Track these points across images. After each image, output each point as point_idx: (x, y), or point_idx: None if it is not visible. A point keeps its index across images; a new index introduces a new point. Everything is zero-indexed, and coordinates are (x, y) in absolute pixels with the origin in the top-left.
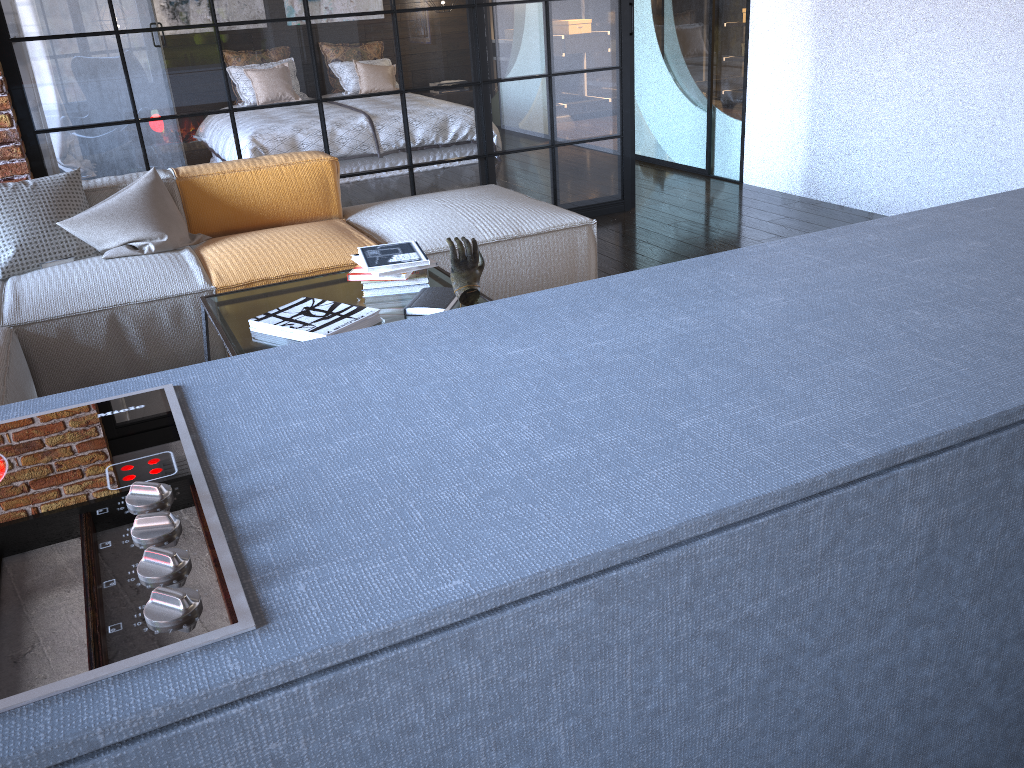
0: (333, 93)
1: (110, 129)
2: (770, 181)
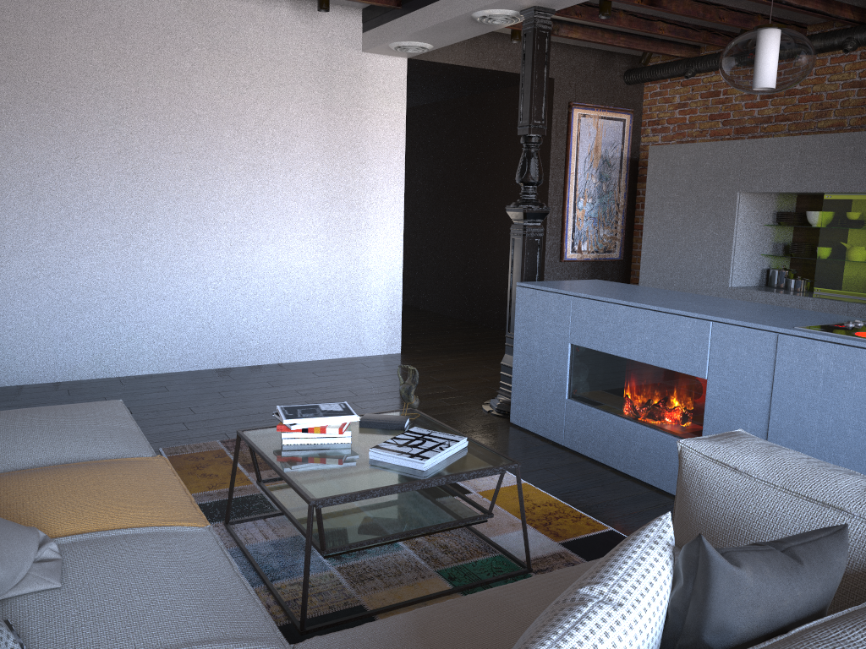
0: None
1: None
2: None
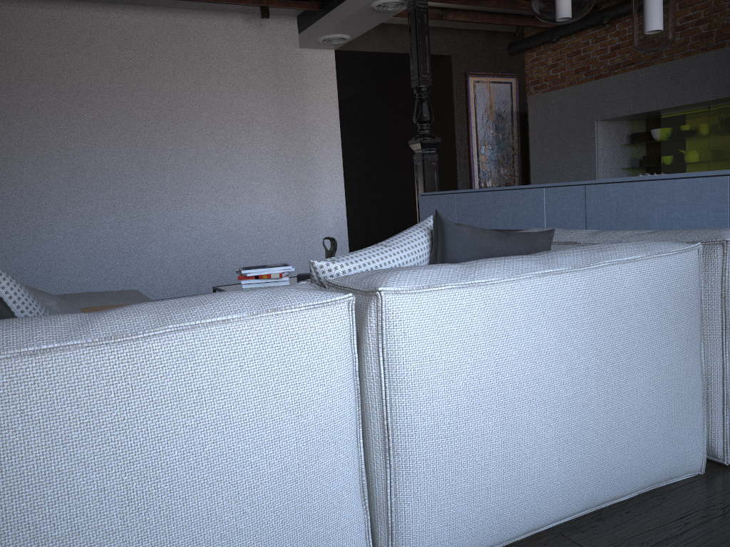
0: None
1: None
2: None
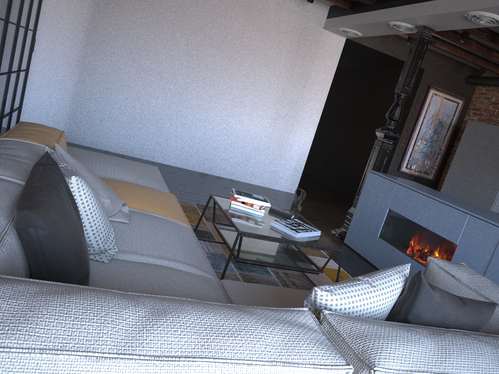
0: None
1: None
2: None
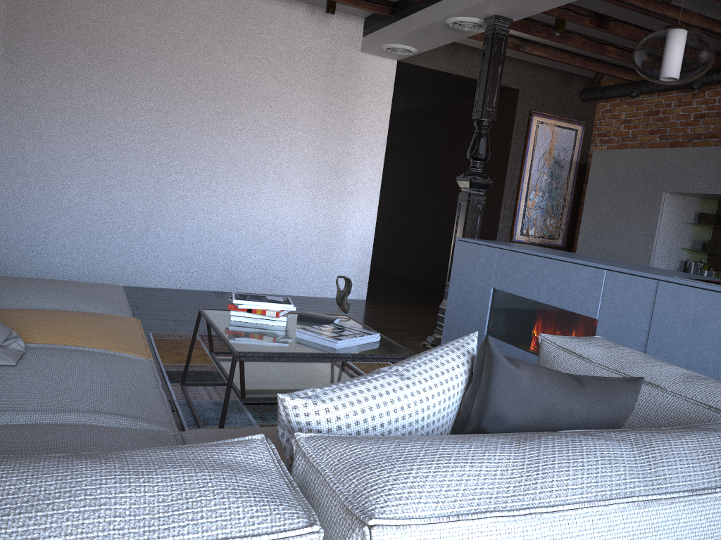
0: None
1: None
2: None
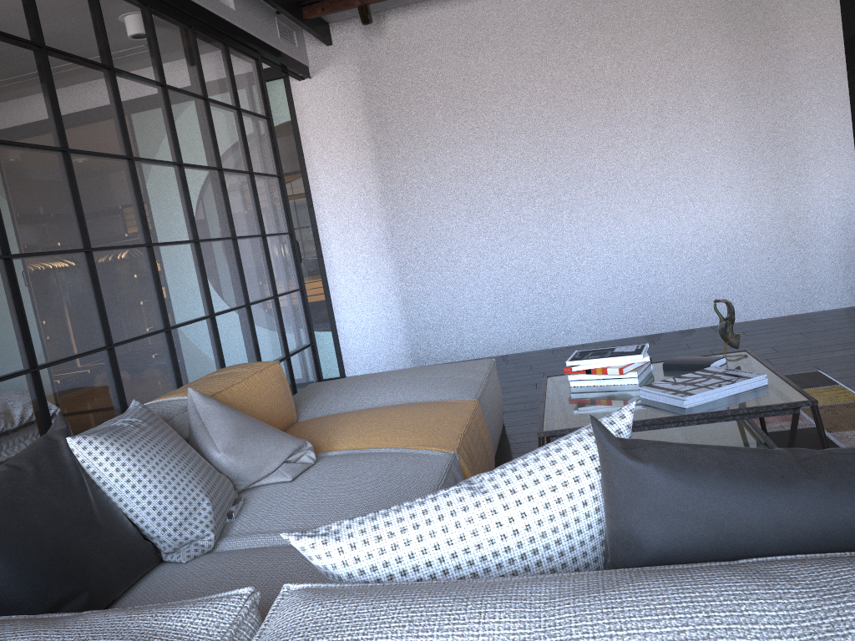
0: (174, 320)
1: (9, 383)
2: (375, 366)
